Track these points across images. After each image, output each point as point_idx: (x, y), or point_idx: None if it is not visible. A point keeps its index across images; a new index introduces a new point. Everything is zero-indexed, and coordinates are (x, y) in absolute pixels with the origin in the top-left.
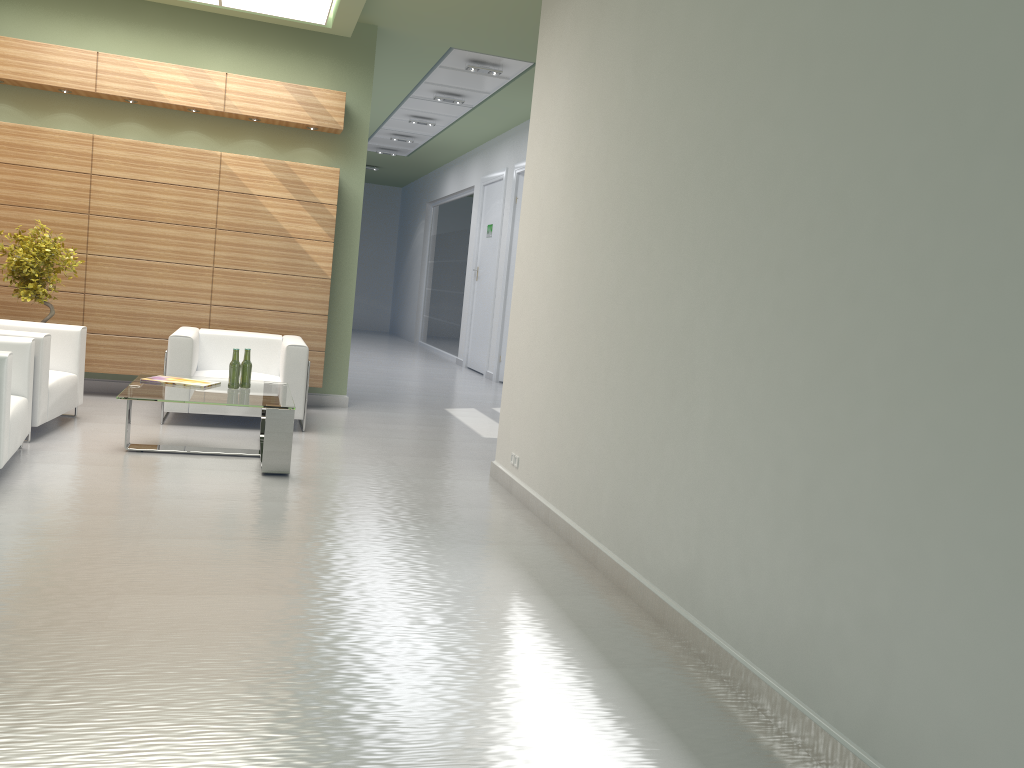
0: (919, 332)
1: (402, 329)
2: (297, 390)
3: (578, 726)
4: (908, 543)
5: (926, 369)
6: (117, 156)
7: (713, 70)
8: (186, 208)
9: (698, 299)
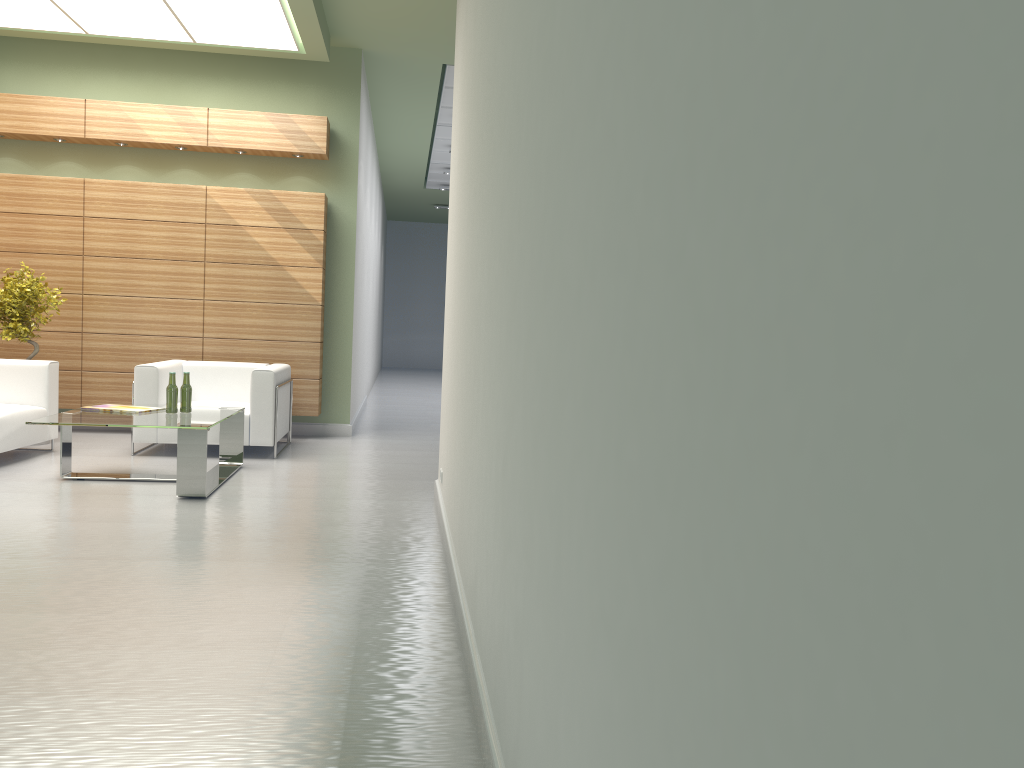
0: (536, 243)
1: None
2: (265, 416)
3: (220, 760)
4: (529, 519)
5: (537, 289)
6: (107, 197)
7: (490, 1)
8: (175, 243)
9: (482, 262)
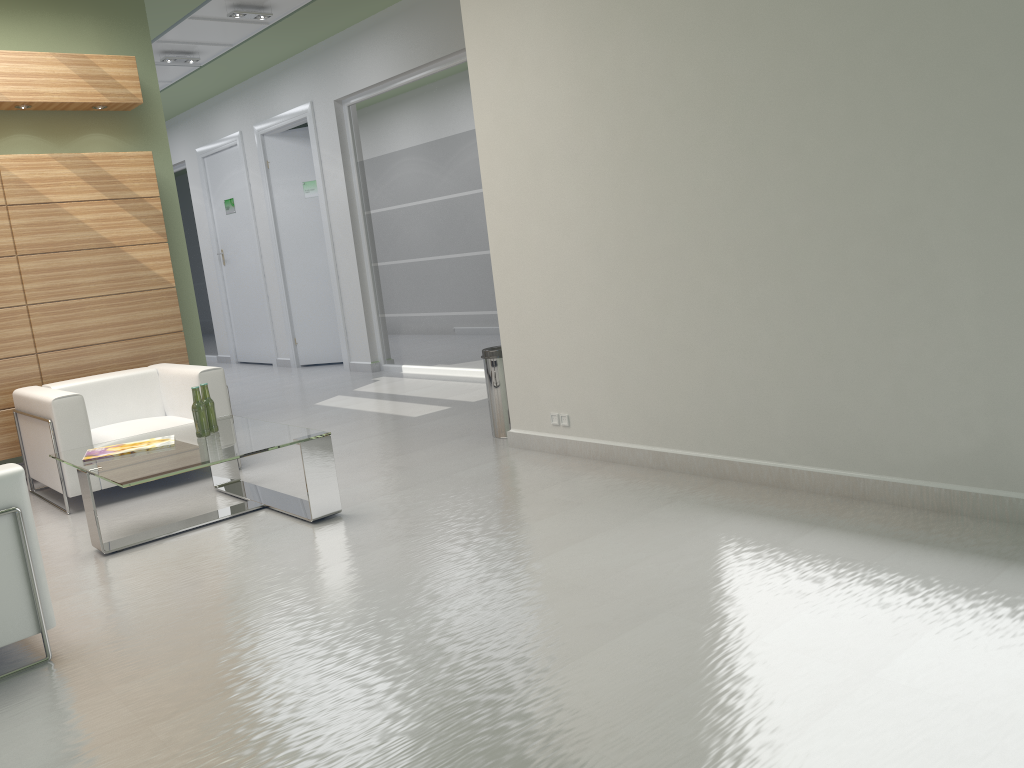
0: None
1: None
2: None
3: None
4: None
5: None
6: None
7: None
8: None
9: (919, 180)
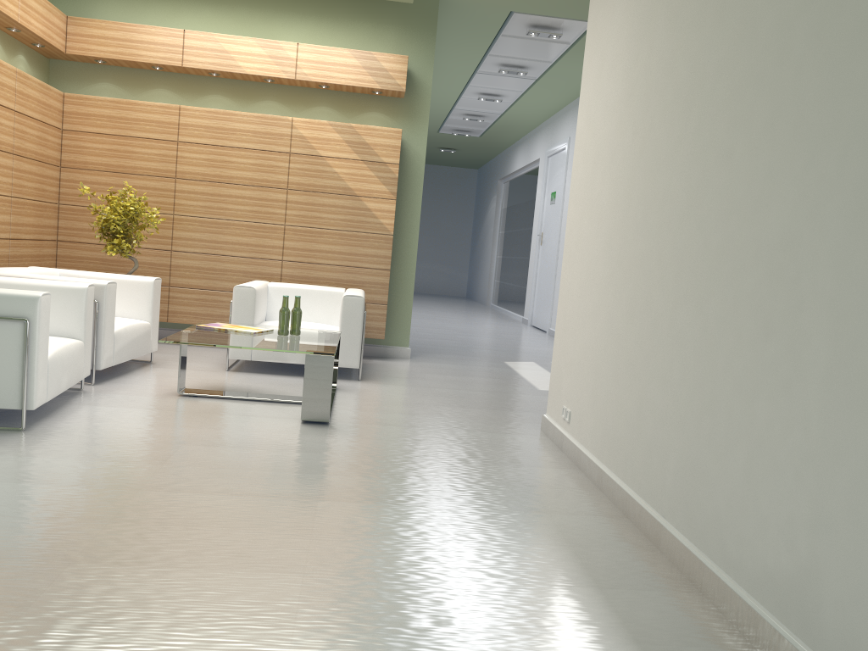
0: None
1: (476, 293)
2: (353, 339)
3: None
4: None
5: None
6: (200, 124)
7: None
8: (261, 170)
9: (806, 201)
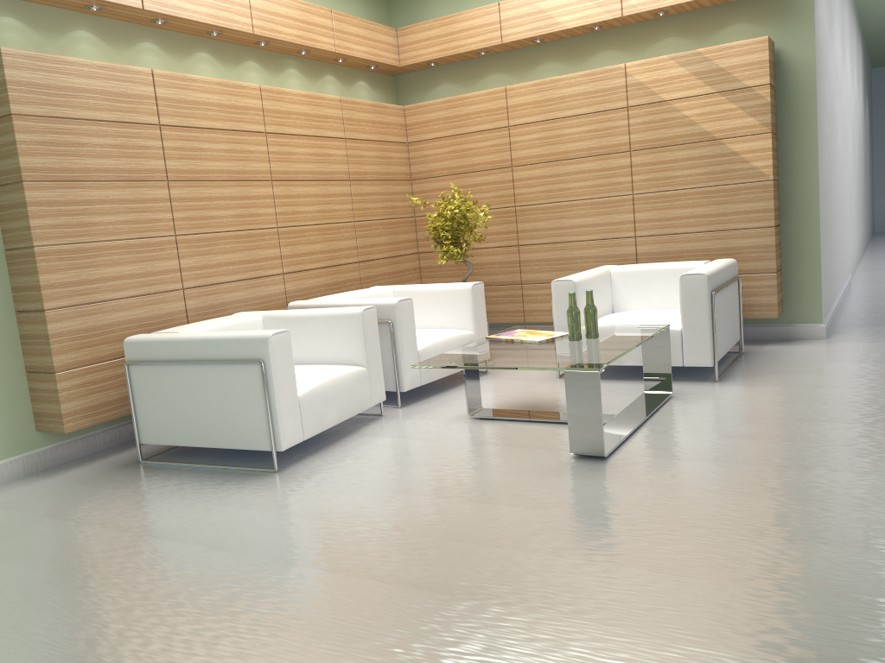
0: None
1: None
2: (699, 330)
3: None
4: None
5: None
6: (527, 101)
7: None
8: (597, 136)
9: None
